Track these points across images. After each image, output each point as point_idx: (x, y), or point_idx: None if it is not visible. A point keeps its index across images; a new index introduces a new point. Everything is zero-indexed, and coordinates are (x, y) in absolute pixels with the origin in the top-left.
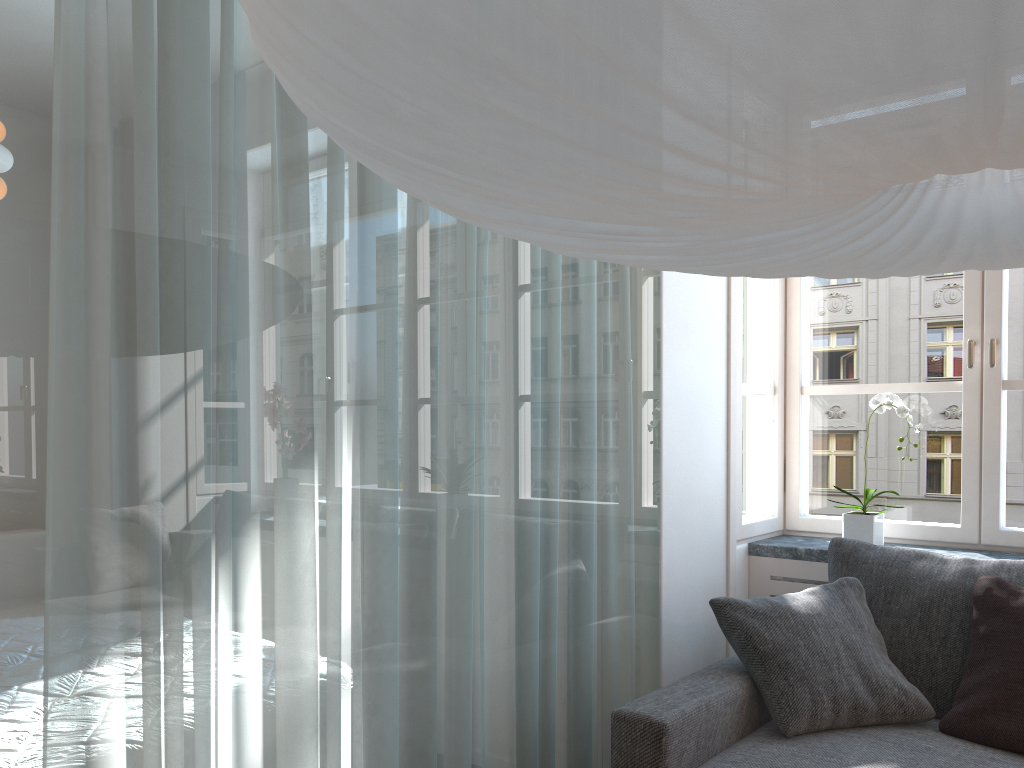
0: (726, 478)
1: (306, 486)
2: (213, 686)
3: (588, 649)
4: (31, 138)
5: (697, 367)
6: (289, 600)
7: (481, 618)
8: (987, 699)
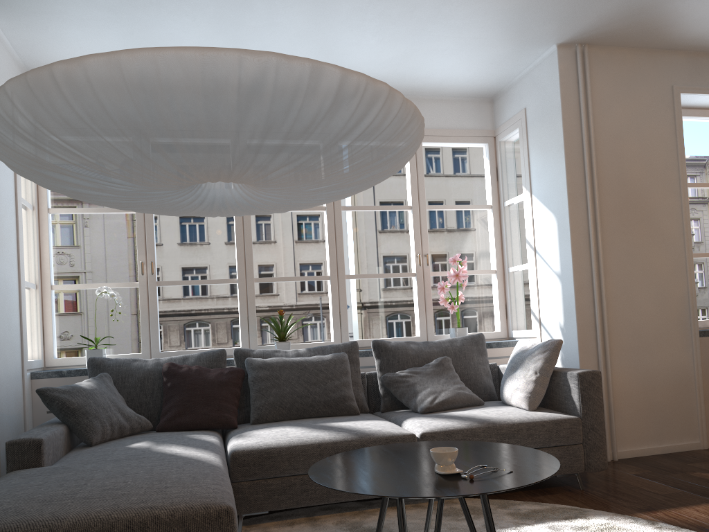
0: (20, 333)
1: None
2: None
3: None
4: None
5: (7, 266)
6: None
7: None
8: (176, 411)
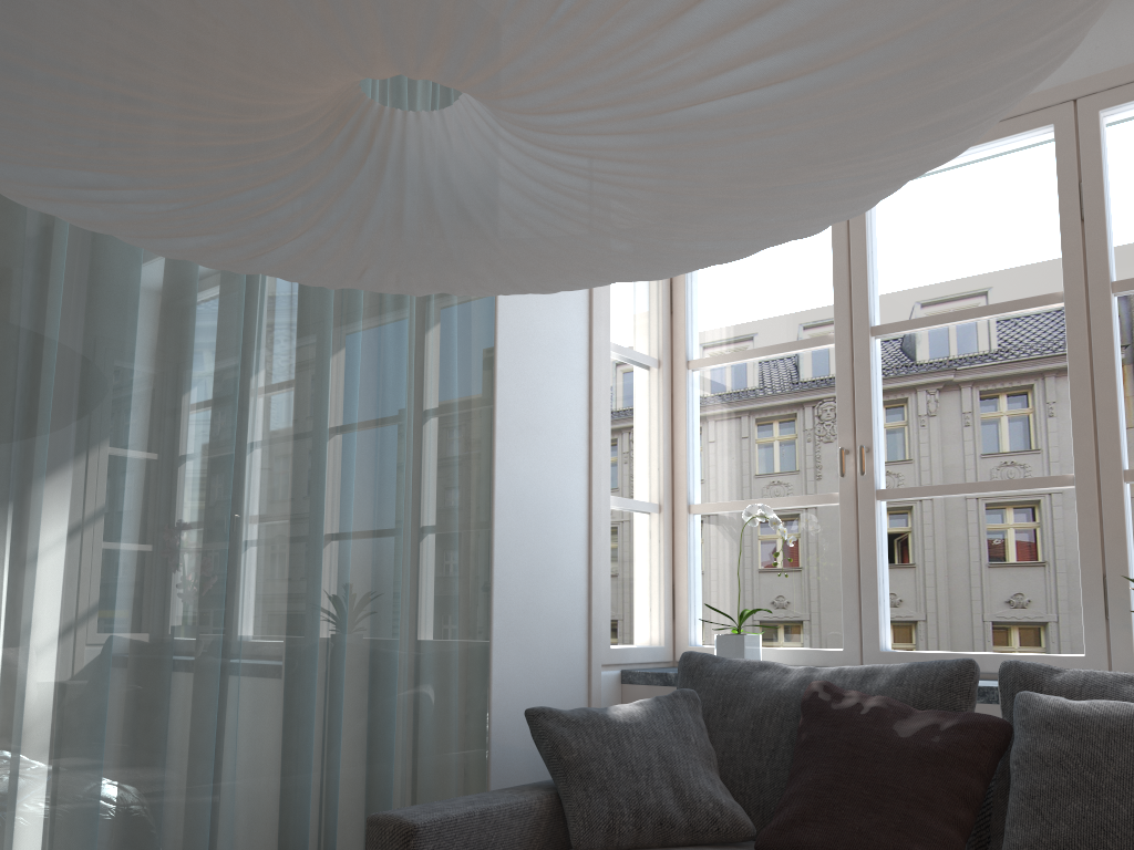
0: (588, 594)
1: None
2: None
3: (379, 760)
4: None
5: (545, 470)
6: None
7: (221, 704)
8: (797, 809)
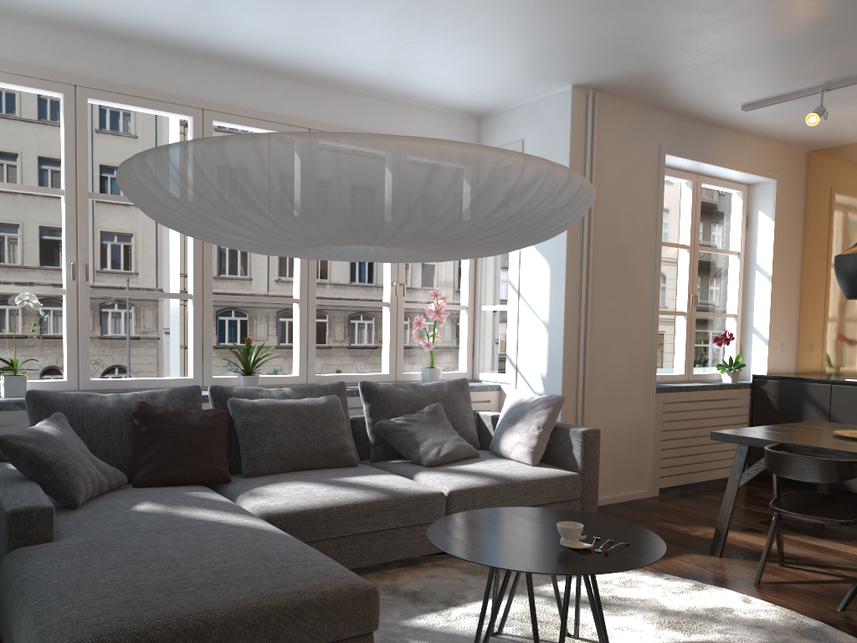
0: None
1: None
2: None
3: None
4: None
5: None
6: None
7: None
8: (159, 463)
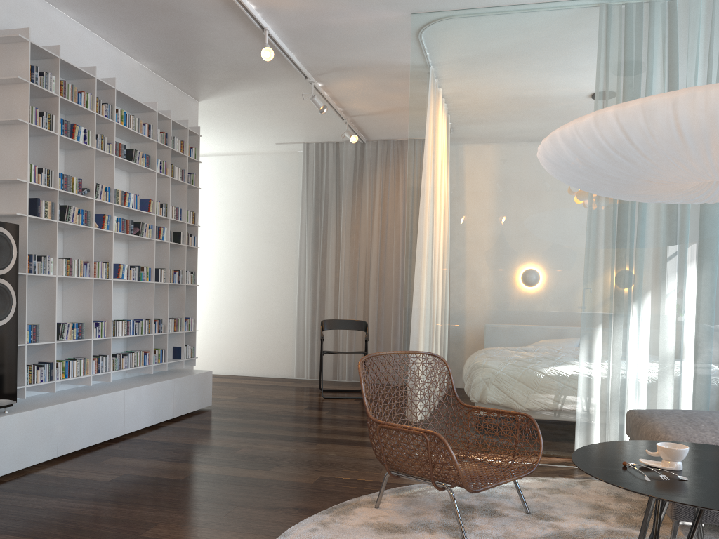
0: None
1: (664, 281)
2: (624, 338)
3: None
4: (578, 190)
5: None
6: (654, 317)
7: None
8: None
